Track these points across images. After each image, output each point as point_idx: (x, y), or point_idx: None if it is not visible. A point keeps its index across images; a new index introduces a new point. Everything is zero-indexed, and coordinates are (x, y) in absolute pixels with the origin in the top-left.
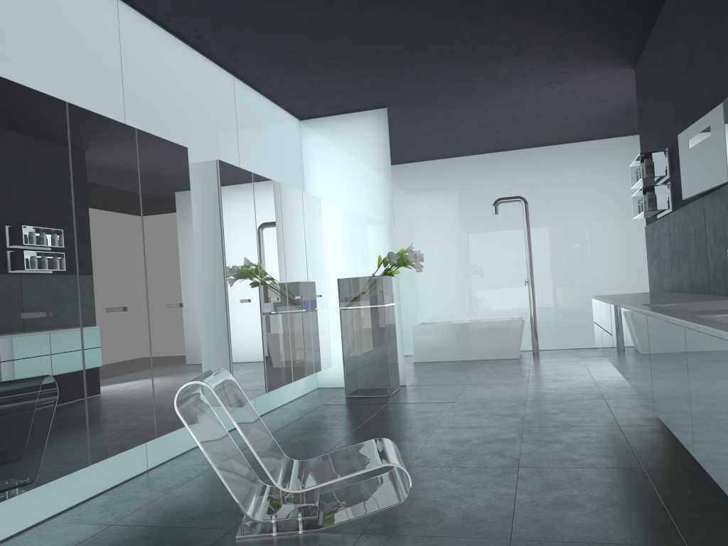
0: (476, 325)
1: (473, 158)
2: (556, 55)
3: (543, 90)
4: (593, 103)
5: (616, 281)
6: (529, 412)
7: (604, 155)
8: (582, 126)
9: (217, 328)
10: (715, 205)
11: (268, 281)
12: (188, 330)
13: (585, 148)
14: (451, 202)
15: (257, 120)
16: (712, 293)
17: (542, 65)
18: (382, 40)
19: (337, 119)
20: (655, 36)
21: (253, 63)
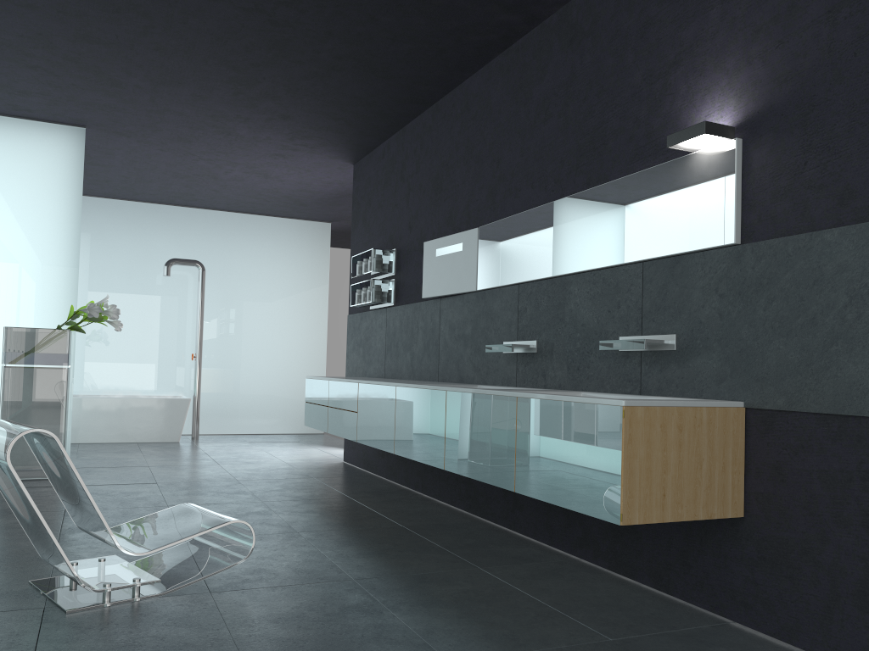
0: (133, 402)
1: (142, 205)
2: (300, 133)
3: (264, 159)
4: (299, 183)
5: (282, 365)
6: (254, 490)
7: (284, 234)
8: (275, 201)
9: None
10: (456, 307)
11: None
12: None
13: (266, 223)
14: (107, 252)
15: None
16: (441, 380)
17: (281, 137)
18: (144, 63)
19: (12, 123)
20: (392, 146)
21: None
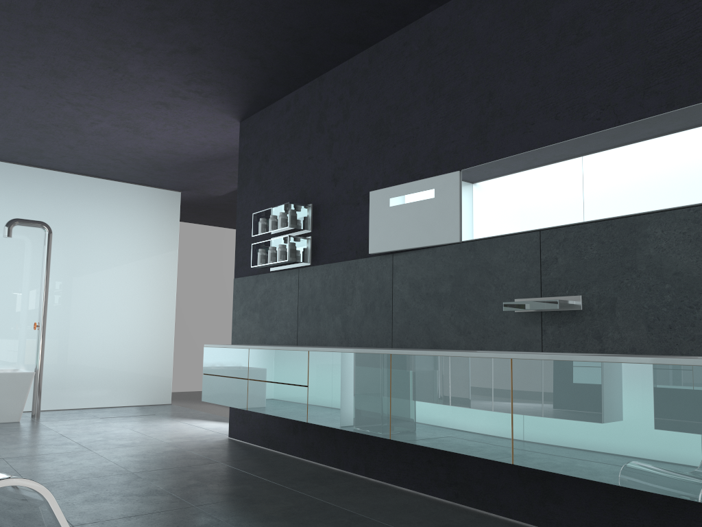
0: None
1: None
2: (201, 75)
3: (144, 109)
4: (169, 142)
5: (129, 334)
6: (167, 487)
7: (134, 201)
8: (132, 163)
9: None
10: (421, 262)
11: None
12: None
13: (115, 188)
14: None
15: None
16: (398, 346)
17: (177, 79)
18: None
19: None
20: (303, 97)
21: None
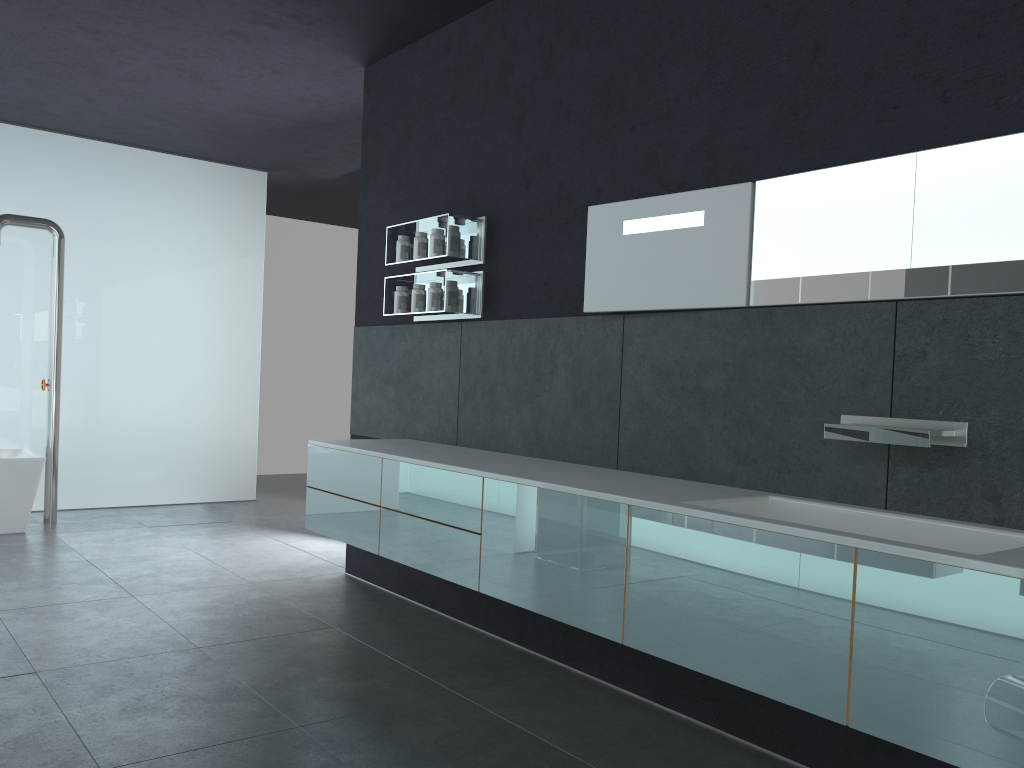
0: None
1: None
2: None
3: (206, 41)
4: (249, 97)
5: (191, 395)
6: (252, 681)
7: (193, 186)
8: (189, 127)
9: None
10: (673, 334)
11: None
12: None
13: (164, 165)
14: None
15: None
16: (627, 468)
17: None
18: None
19: None
20: (473, 31)
21: None
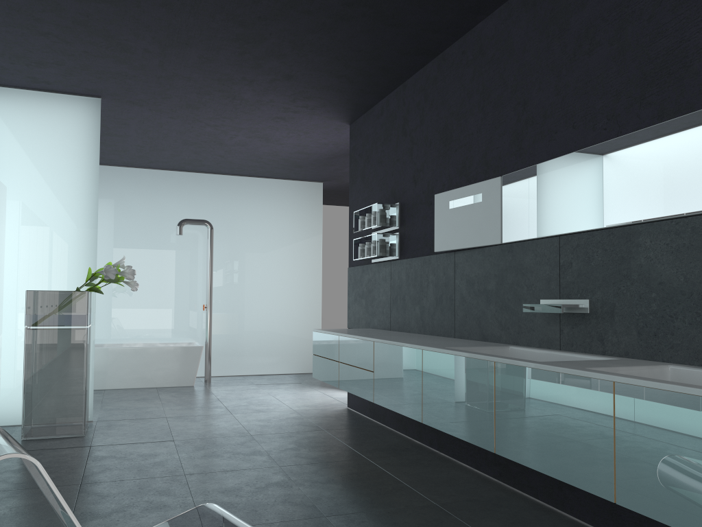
0: (152, 350)
1: (156, 172)
2: (301, 94)
3: (266, 123)
4: (297, 146)
5: (283, 312)
6: (269, 449)
7: (282, 194)
8: (274, 164)
9: None
10: (474, 261)
11: None
12: None
13: (266, 184)
14: (126, 215)
15: None
16: (458, 336)
17: (284, 99)
18: (151, 23)
19: (33, 96)
20: (392, 103)
21: None
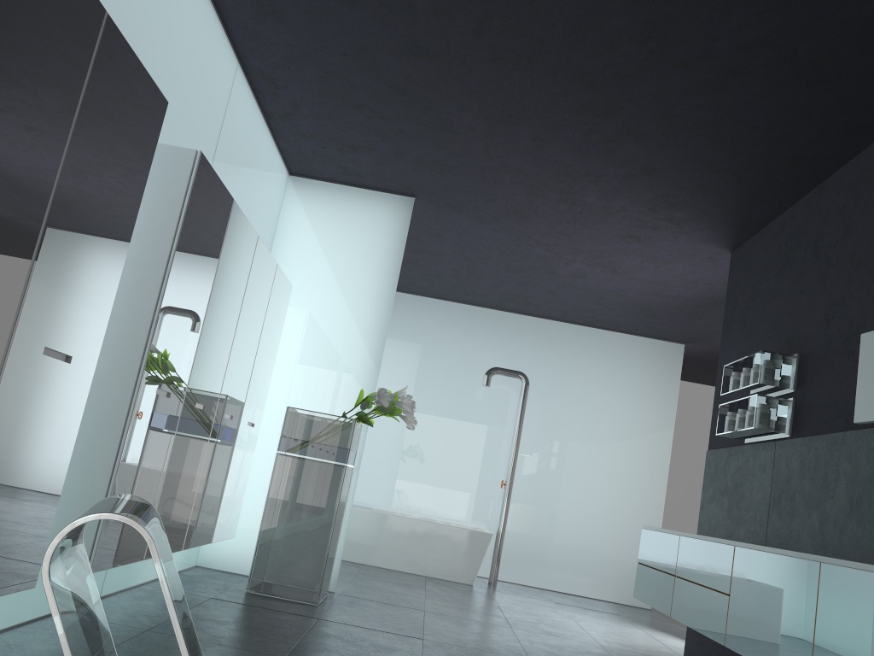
0: (428, 526)
1: (471, 309)
2: (665, 198)
3: (614, 244)
4: (653, 282)
5: (607, 511)
6: None
7: (626, 353)
8: (619, 309)
9: (103, 424)
10: None
11: (202, 374)
12: (64, 411)
13: (606, 338)
14: (428, 356)
15: (245, 142)
16: None
17: (640, 207)
18: (478, 87)
19: (342, 191)
20: (799, 213)
21: (279, 53)
